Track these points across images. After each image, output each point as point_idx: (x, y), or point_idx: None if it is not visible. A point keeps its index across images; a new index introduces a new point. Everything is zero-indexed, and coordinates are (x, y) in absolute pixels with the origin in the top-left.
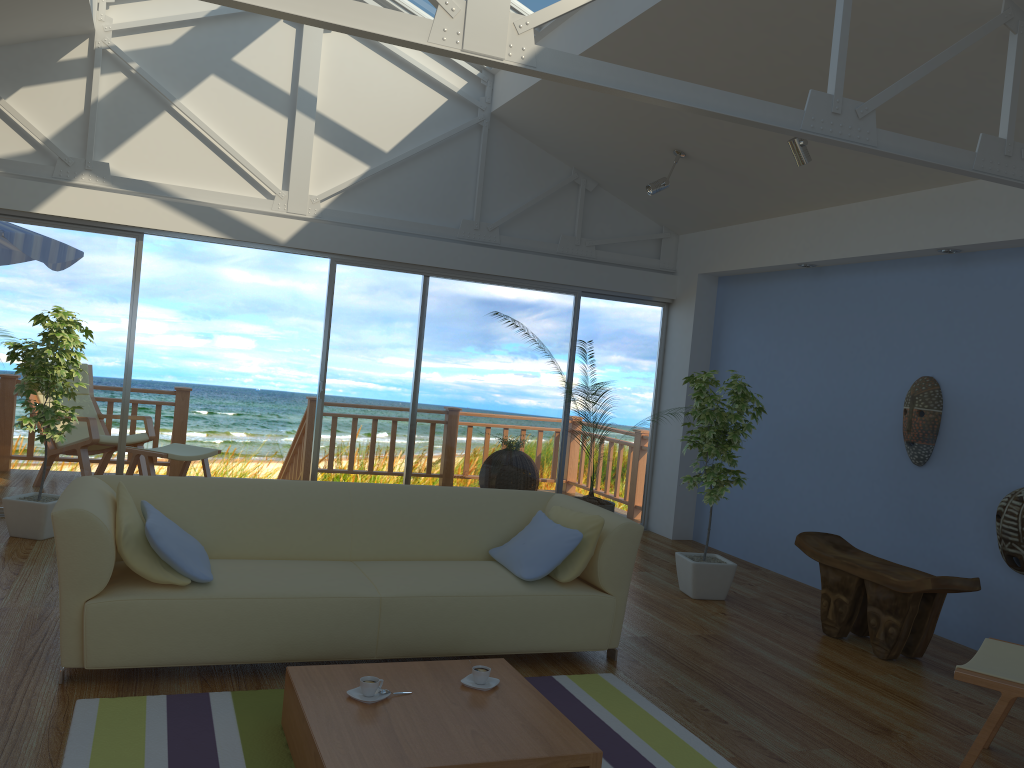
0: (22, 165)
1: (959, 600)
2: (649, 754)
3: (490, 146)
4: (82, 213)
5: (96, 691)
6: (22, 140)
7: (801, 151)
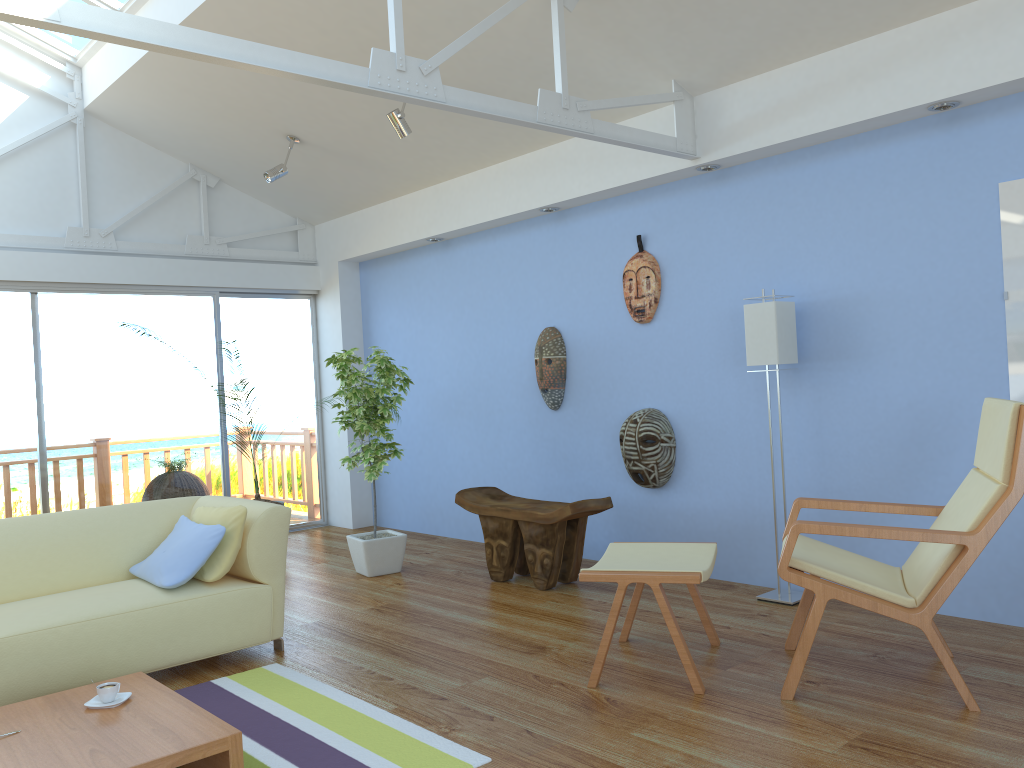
0: None
1: (604, 523)
2: (309, 727)
3: (89, 145)
4: None
5: None
6: None
7: (400, 124)
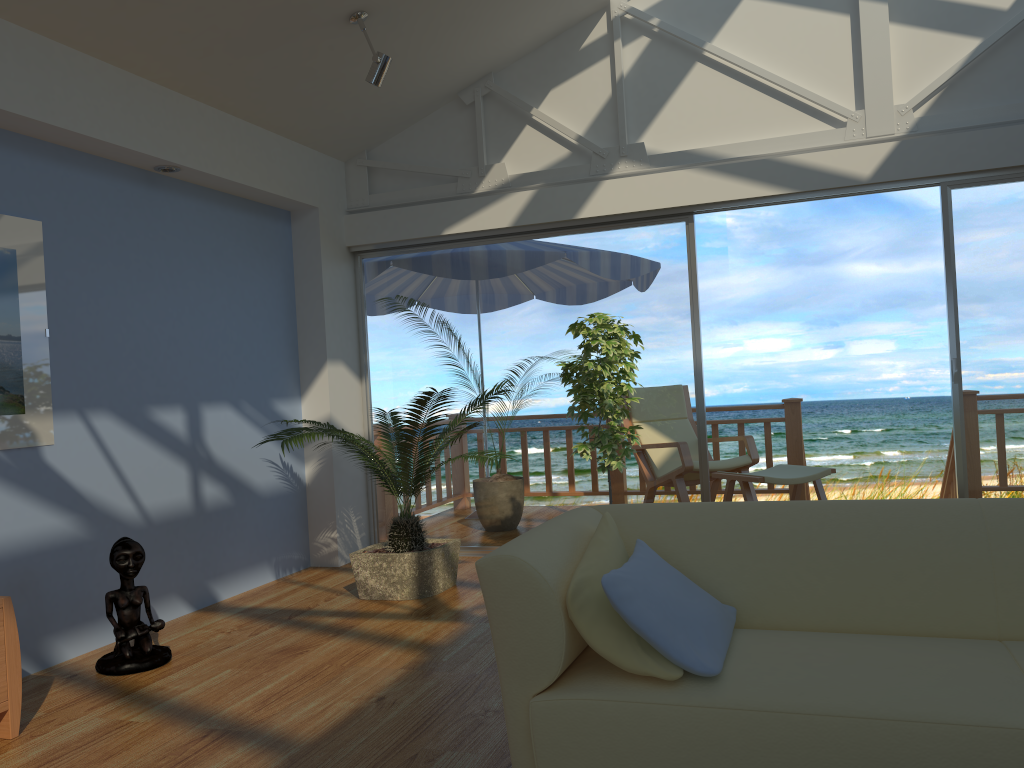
0: (560, 171)
1: None
2: None
3: None
4: (622, 206)
5: None
6: (557, 146)
7: None
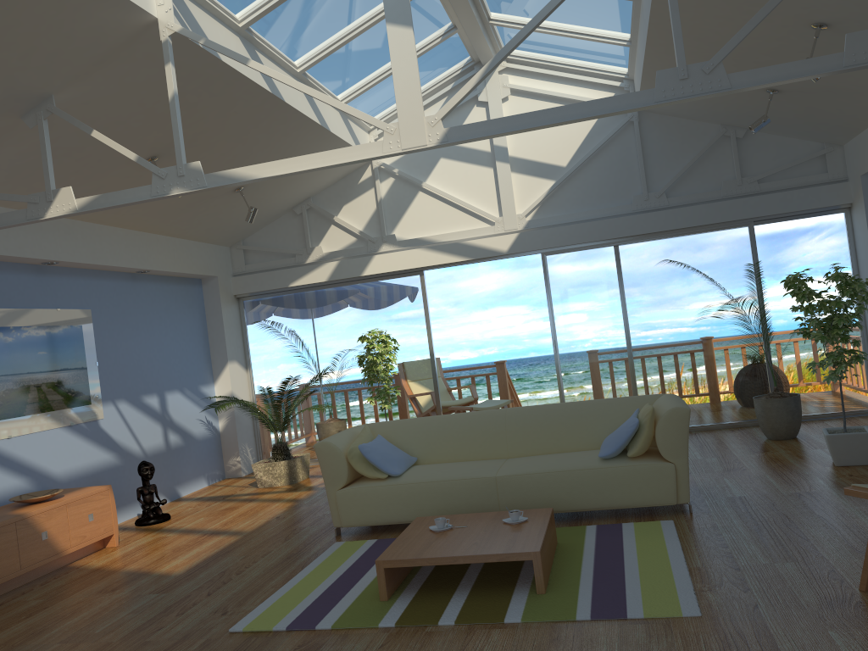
0: (351, 250)
1: None
2: (630, 564)
3: (644, 133)
4: (386, 268)
5: (348, 538)
6: (349, 235)
7: None
